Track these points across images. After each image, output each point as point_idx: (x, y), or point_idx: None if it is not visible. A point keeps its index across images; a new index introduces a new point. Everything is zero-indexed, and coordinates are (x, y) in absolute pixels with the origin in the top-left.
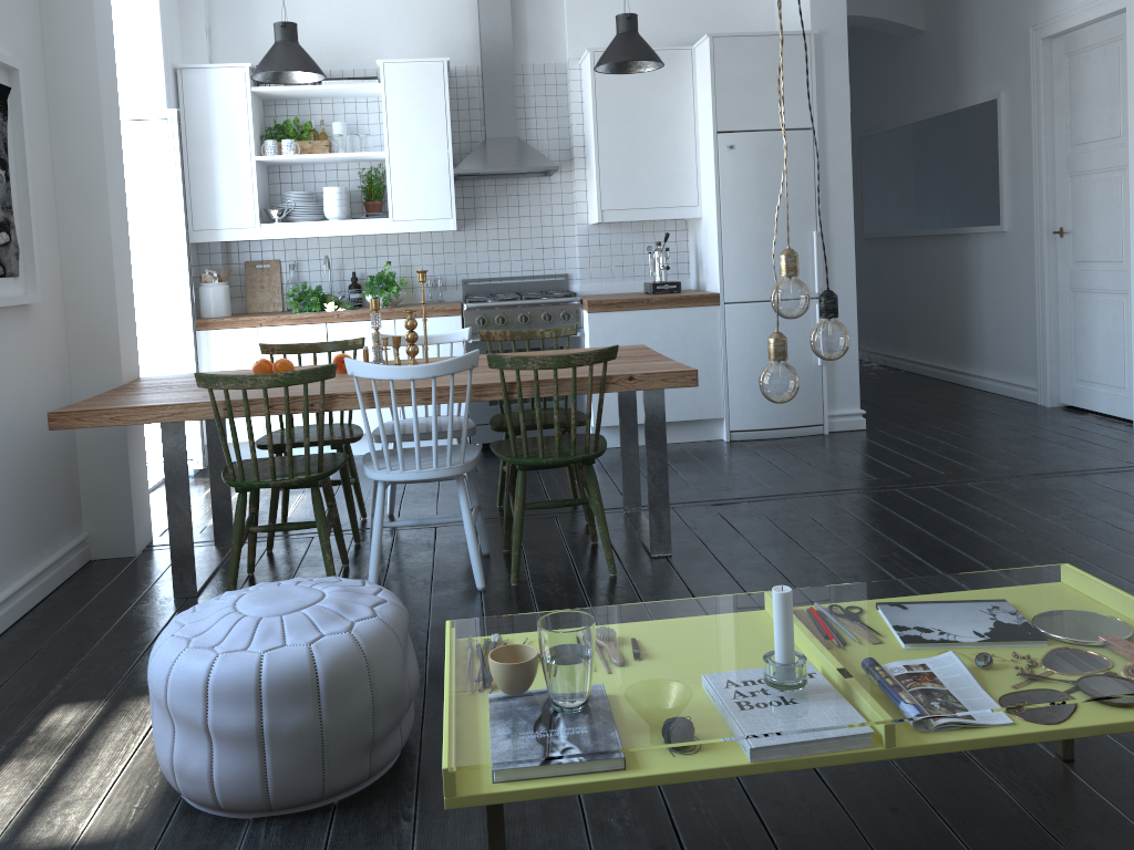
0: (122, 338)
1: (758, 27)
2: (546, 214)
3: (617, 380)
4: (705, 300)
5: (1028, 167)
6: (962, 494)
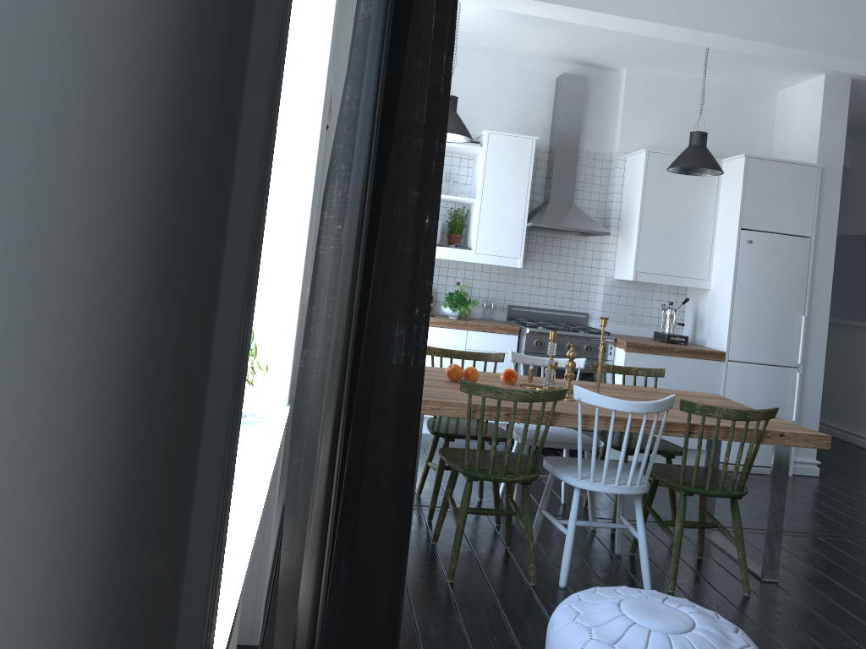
0: None
1: (758, 151)
2: (579, 264)
3: (771, 434)
4: (714, 356)
5: None
6: None
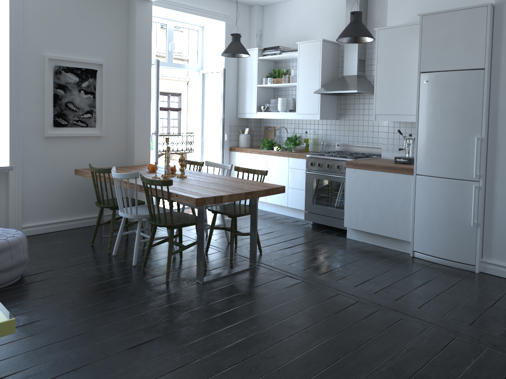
0: (137, 150)
1: None
2: None
3: (173, 195)
4: (405, 171)
5: None
6: (401, 328)
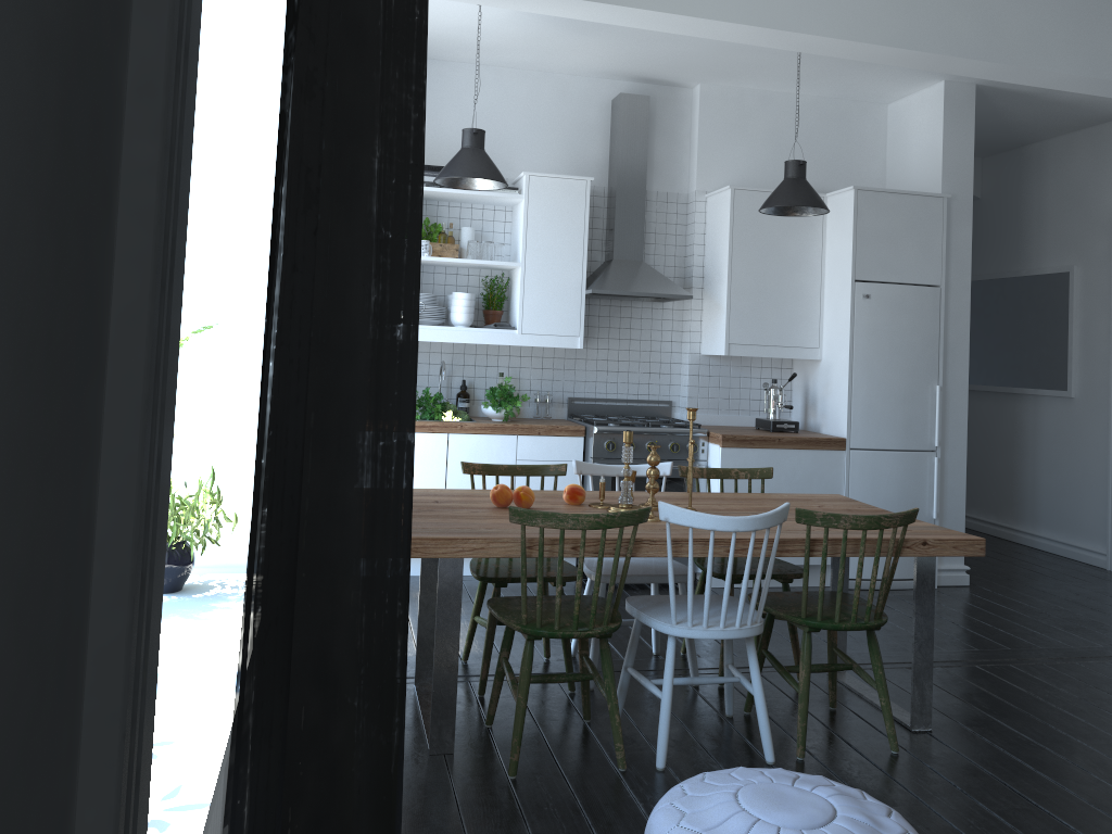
0: None
1: (869, 181)
2: (656, 339)
3: (911, 544)
4: (833, 444)
5: (1103, 340)
6: None
